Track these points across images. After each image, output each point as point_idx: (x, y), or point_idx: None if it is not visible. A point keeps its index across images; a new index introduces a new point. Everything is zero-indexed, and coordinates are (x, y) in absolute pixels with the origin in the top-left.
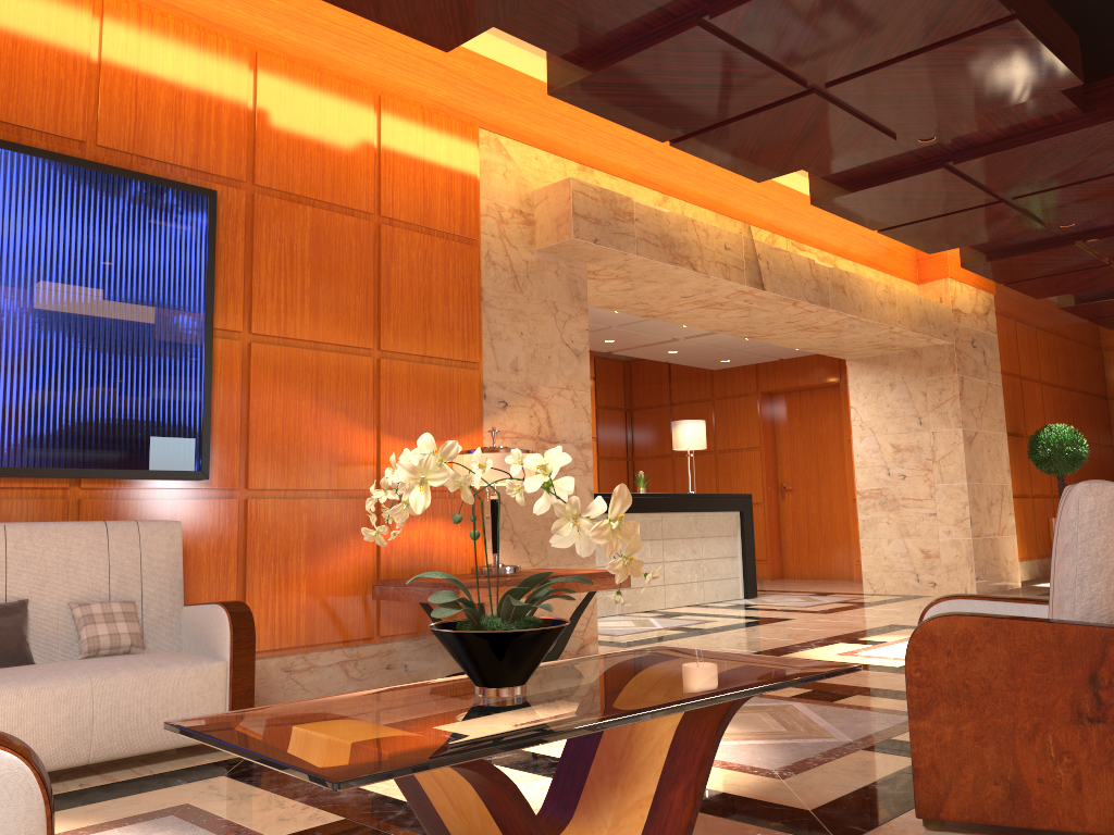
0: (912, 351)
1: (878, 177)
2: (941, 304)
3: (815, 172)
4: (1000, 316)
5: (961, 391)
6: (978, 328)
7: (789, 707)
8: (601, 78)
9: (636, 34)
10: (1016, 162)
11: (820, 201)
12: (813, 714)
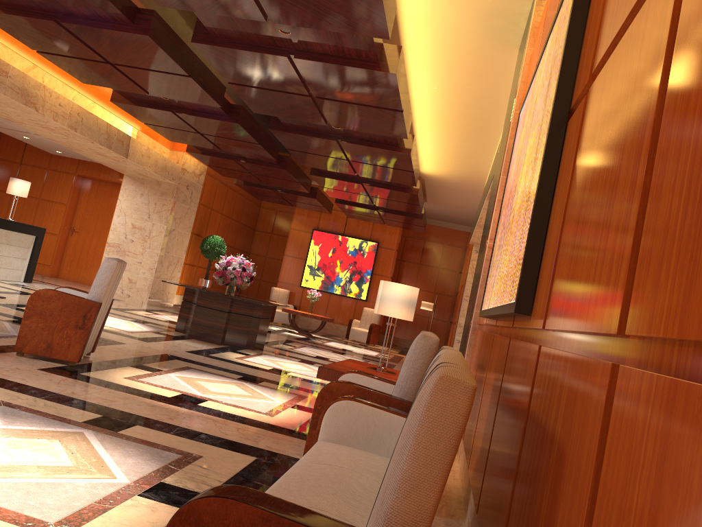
0: (157, 181)
1: (143, 103)
2: (176, 164)
3: (114, 89)
4: (211, 177)
5: (172, 208)
6: (193, 181)
7: (1, 323)
8: (2, 16)
9: (25, 7)
10: (201, 122)
11: (115, 102)
12: (9, 326)
